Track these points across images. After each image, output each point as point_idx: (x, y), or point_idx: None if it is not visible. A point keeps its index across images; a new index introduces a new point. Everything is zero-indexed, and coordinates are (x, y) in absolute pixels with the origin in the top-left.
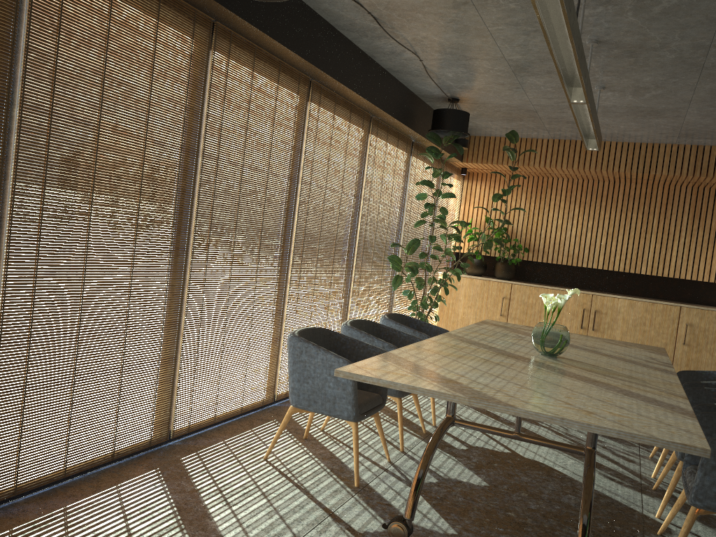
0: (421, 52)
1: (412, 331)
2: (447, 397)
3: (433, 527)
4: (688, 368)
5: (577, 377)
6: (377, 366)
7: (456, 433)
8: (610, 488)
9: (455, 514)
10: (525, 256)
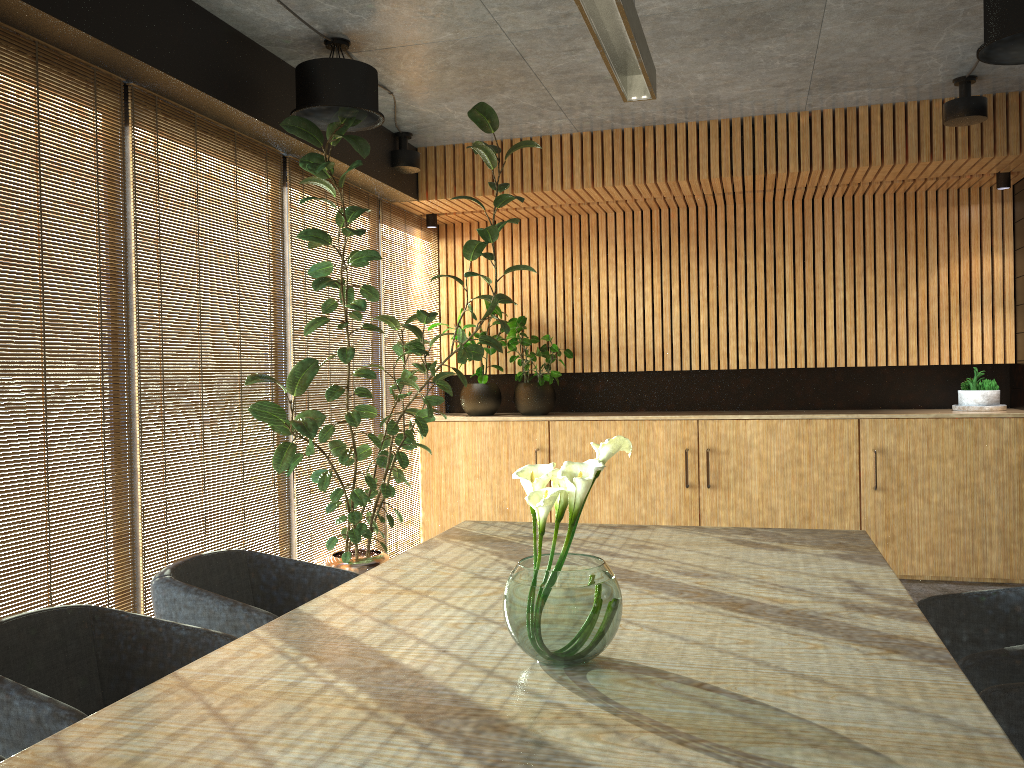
0: None
1: (227, 608)
2: None
3: None
4: (890, 532)
5: None
6: None
7: None
8: None
9: None
10: (569, 366)
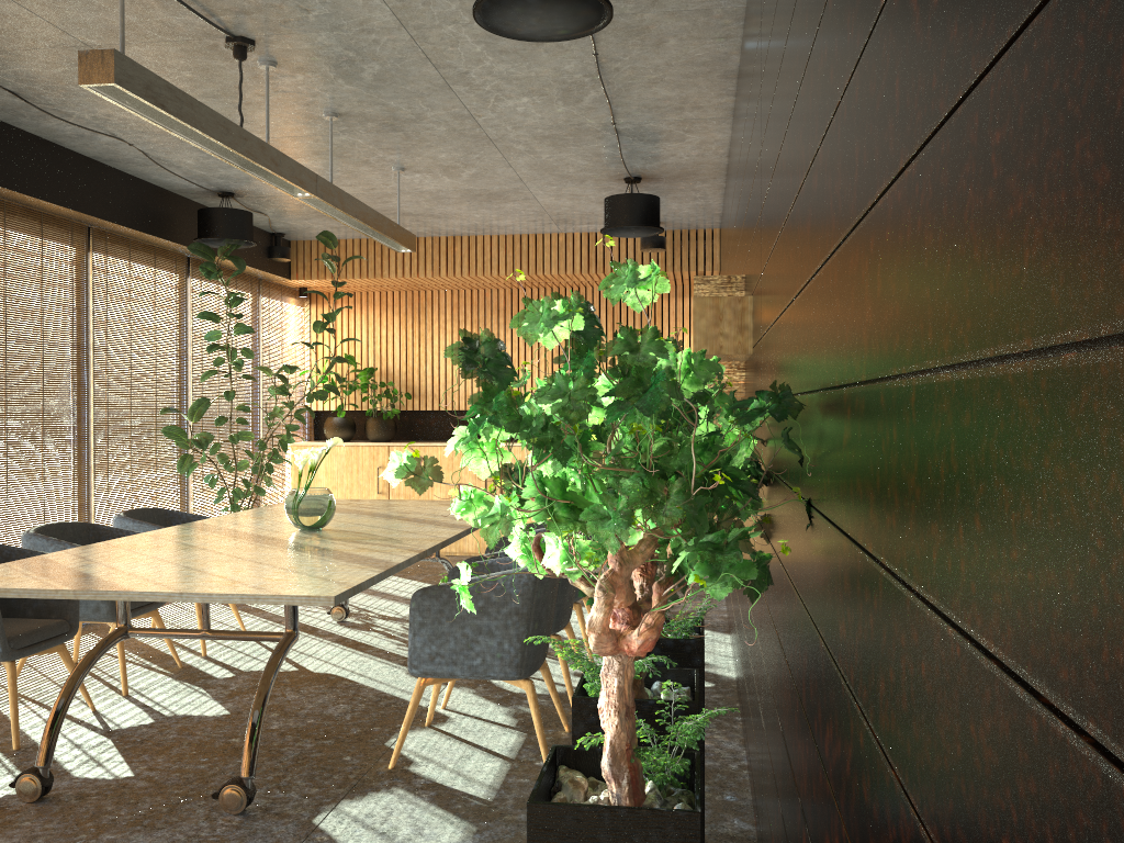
0: (122, 133)
1: (156, 529)
2: (49, 594)
3: (102, 775)
4: None
5: (303, 548)
6: None
7: (233, 660)
8: (408, 687)
9: (150, 754)
10: (410, 405)
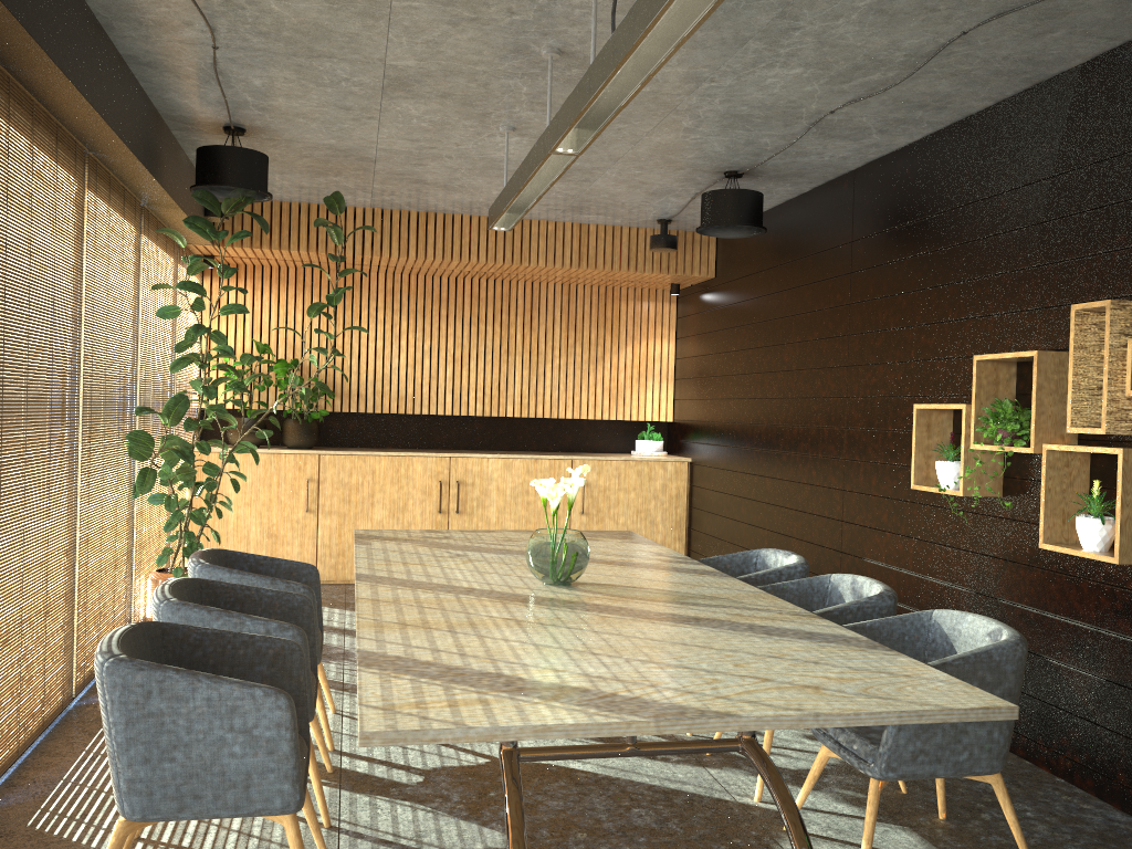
0: (228, 30)
1: (269, 582)
2: (616, 729)
3: None
4: None
5: (666, 617)
6: (407, 693)
7: (382, 753)
8: (665, 774)
9: None
10: (329, 406)
